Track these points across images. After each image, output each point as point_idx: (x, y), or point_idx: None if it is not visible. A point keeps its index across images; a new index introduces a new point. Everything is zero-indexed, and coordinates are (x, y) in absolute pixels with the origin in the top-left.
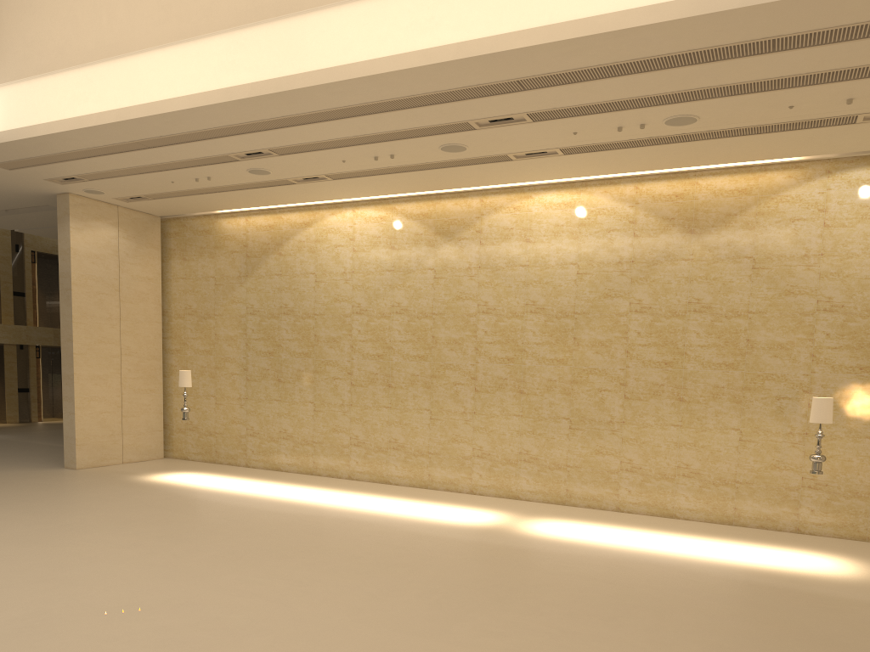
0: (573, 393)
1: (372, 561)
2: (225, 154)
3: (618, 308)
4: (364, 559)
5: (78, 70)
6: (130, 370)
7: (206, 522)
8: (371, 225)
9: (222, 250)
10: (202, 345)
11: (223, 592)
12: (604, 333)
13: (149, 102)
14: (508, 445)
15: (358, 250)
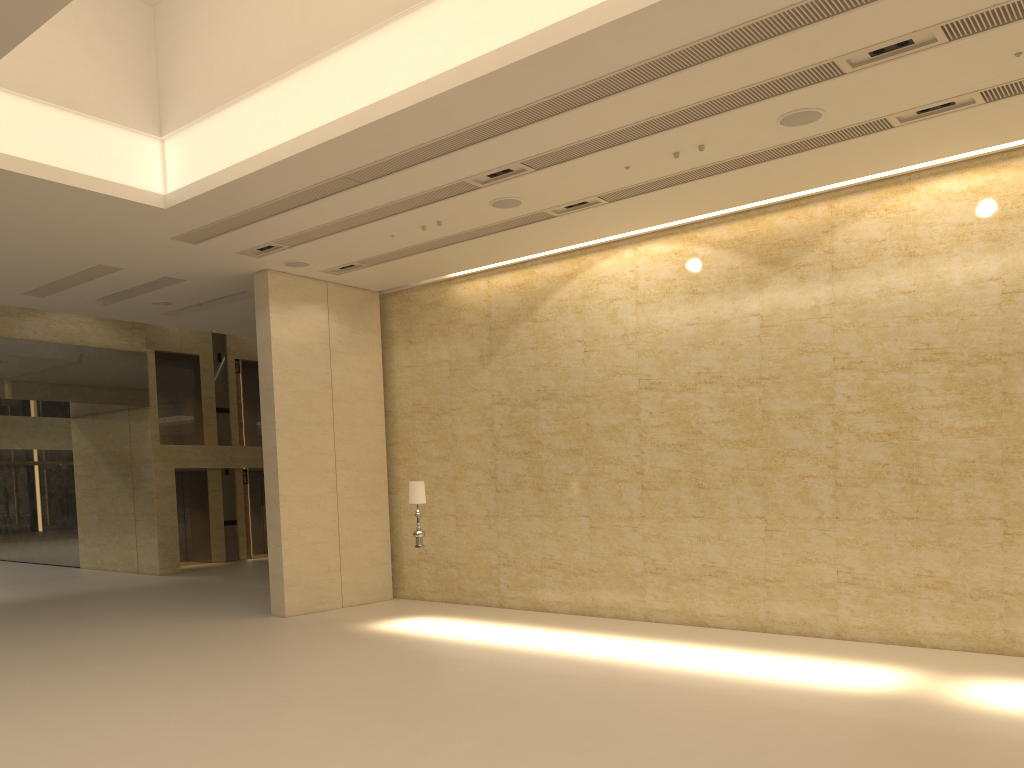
0: (1008, 478)
1: (725, 759)
2: (461, 180)
3: None
4: (710, 756)
5: (267, 89)
6: (347, 488)
7: (456, 691)
8: (661, 265)
9: (457, 324)
10: (436, 449)
11: None
12: None
13: (357, 110)
14: (896, 564)
15: (644, 302)
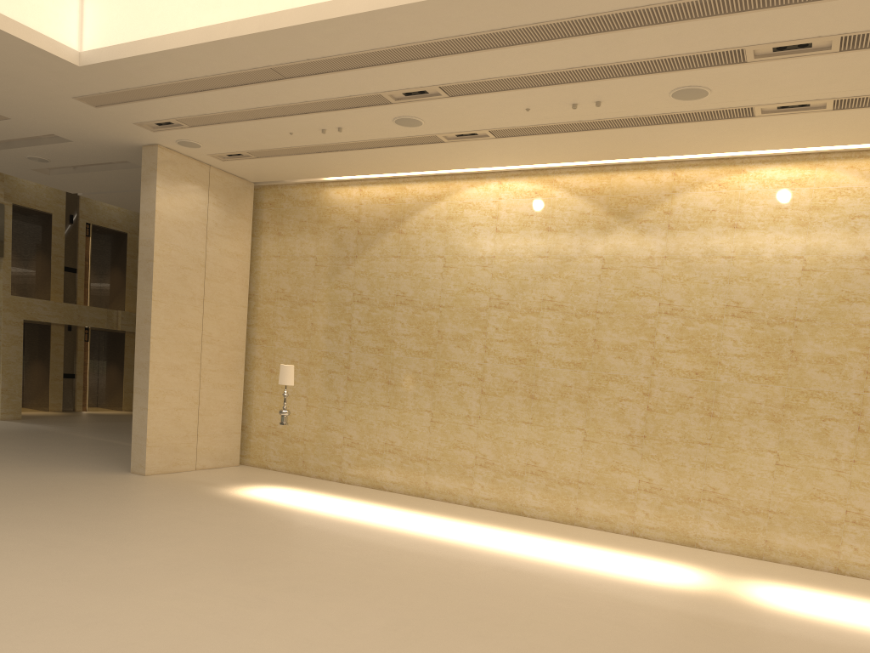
0: (785, 420)
1: (605, 649)
2: (378, 93)
3: (859, 316)
4: (591, 646)
5: None
6: (210, 361)
7: (340, 566)
8: (522, 200)
9: (327, 224)
10: (295, 335)
11: None
12: (835, 347)
13: (307, 5)
14: (688, 479)
15: (503, 231)
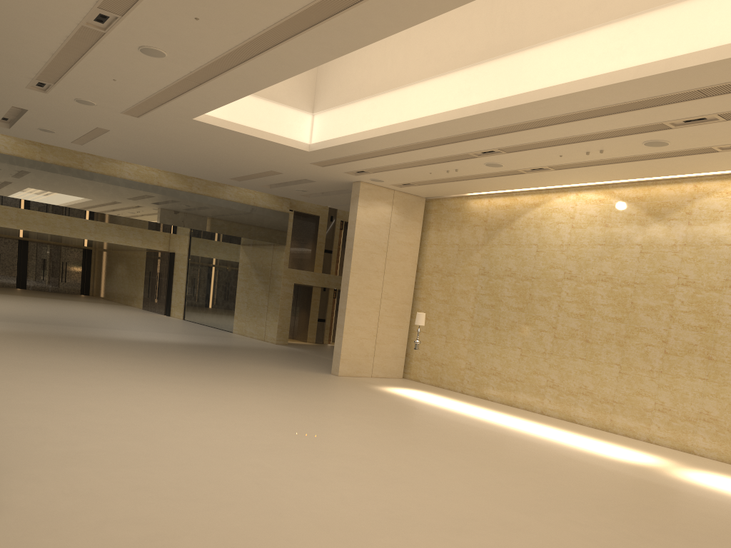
0: None
1: (516, 465)
2: (465, 153)
3: None
4: (510, 463)
5: (368, 99)
6: (386, 310)
7: (408, 420)
8: (590, 206)
9: (467, 223)
10: (442, 296)
11: (393, 459)
12: None
13: (409, 120)
14: (689, 404)
15: (576, 227)
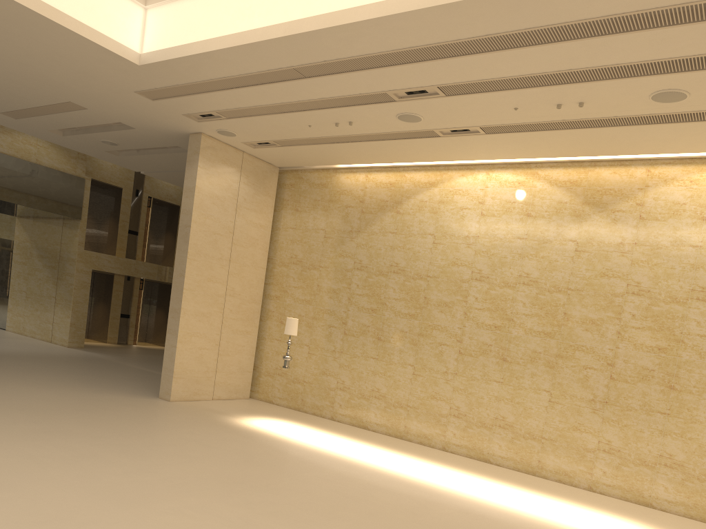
0: None
1: None
2: (384, 92)
3: None
4: None
5: None
6: (231, 311)
7: (319, 496)
8: (506, 189)
9: (336, 203)
10: (303, 294)
11: None
12: None
13: (326, 13)
14: (645, 444)
15: (487, 215)
